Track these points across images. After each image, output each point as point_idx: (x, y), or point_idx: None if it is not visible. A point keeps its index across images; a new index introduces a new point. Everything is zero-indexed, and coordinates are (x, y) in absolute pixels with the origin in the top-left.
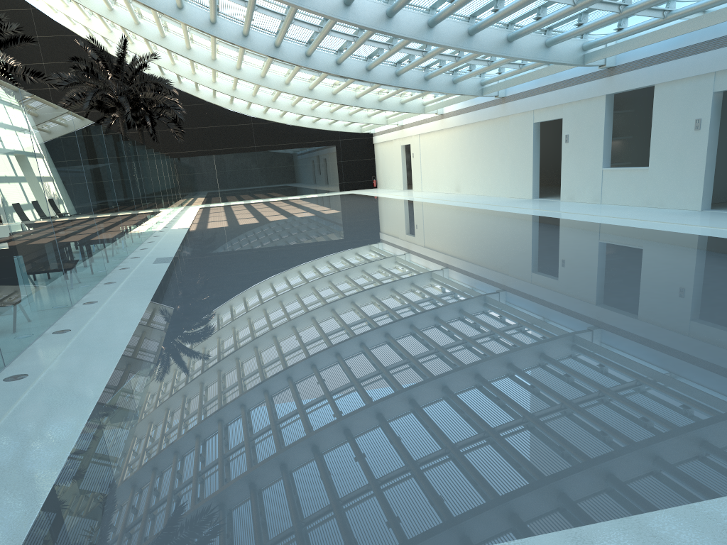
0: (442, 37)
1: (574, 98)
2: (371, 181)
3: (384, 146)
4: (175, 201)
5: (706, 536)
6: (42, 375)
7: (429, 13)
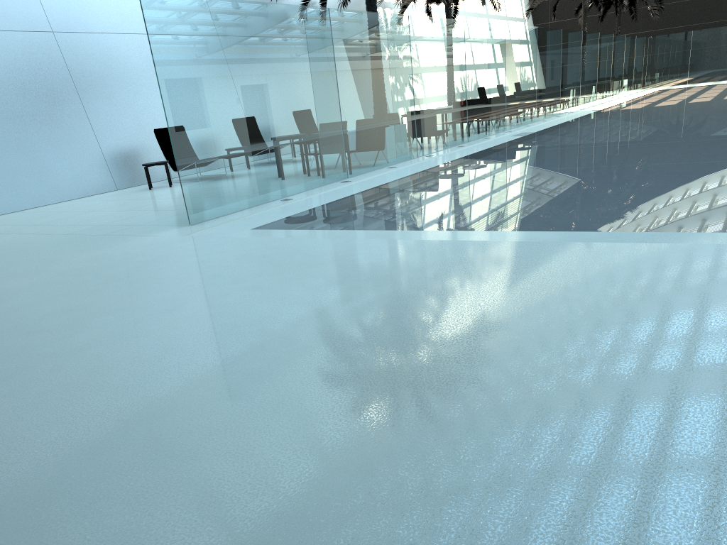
0: None
1: None
2: None
3: None
4: (627, 83)
5: (451, 235)
6: (356, 182)
7: None
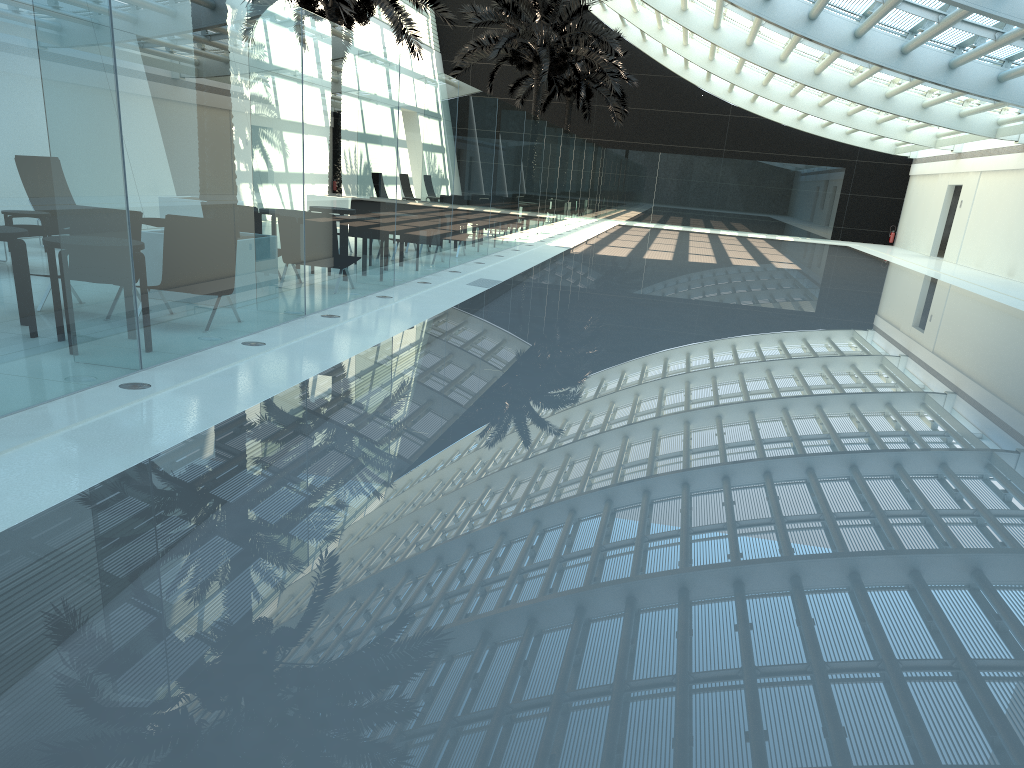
0: (1022, 8)
1: None
2: (887, 233)
3: (923, 182)
4: (582, 208)
5: None
6: (166, 391)
7: None
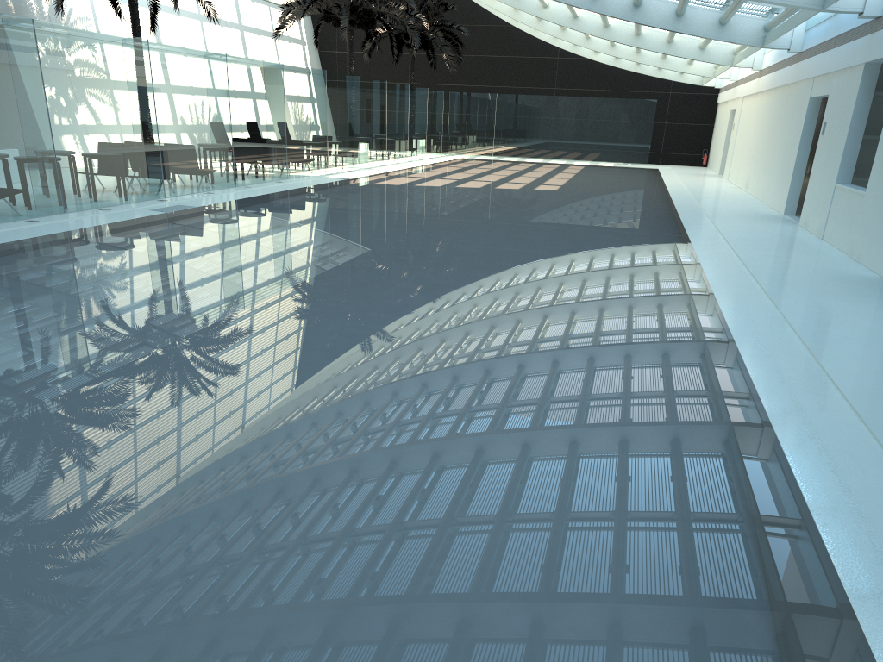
0: None
1: (841, 64)
2: (701, 156)
3: (722, 109)
4: (416, 145)
5: None
6: None
7: None
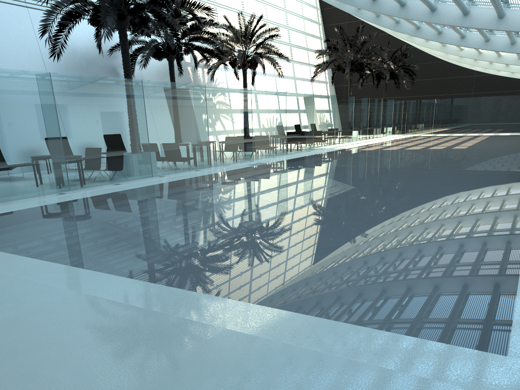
0: (474, 21)
1: None
2: None
3: None
4: (385, 130)
5: None
6: (68, 194)
7: (466, 4)
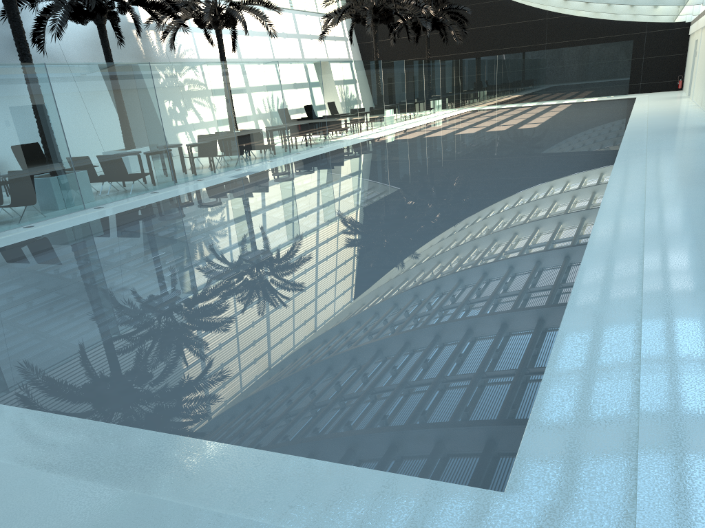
0: None
1: None
2: (676, 81)
3: (692, 39)
4: (432, 105)
5: None
6: None
7: None
